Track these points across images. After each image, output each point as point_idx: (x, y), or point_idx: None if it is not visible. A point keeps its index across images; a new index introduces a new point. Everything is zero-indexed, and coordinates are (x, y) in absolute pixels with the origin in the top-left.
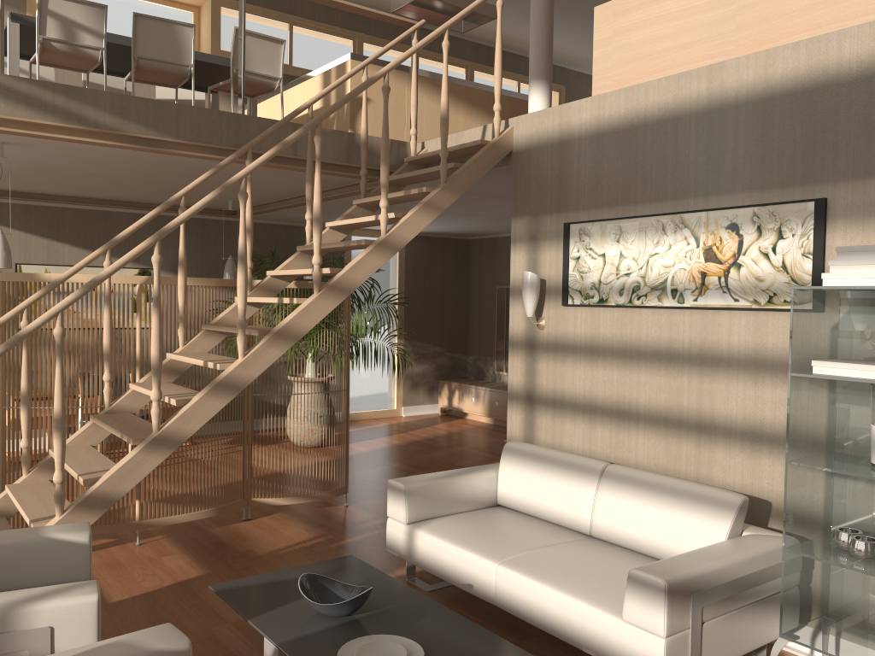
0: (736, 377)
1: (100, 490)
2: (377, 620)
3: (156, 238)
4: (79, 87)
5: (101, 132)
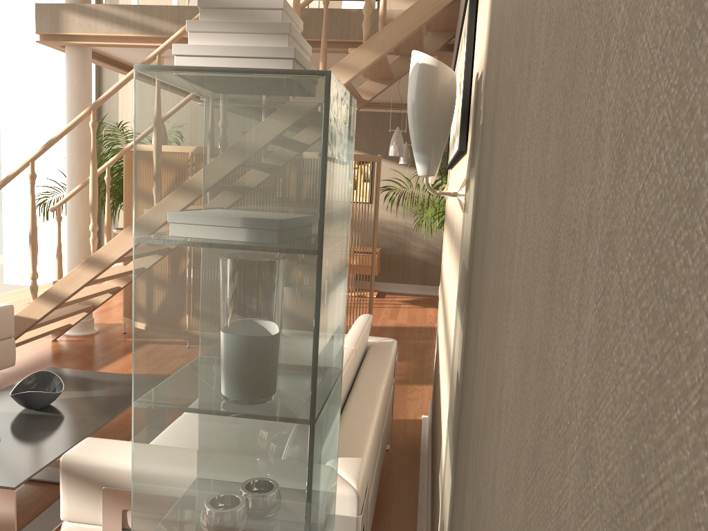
0: (453, 257)
1: (54, 289)
2: (36, 420)
3: (90, 108)
4: (150, 5)
5: (168, 38)
